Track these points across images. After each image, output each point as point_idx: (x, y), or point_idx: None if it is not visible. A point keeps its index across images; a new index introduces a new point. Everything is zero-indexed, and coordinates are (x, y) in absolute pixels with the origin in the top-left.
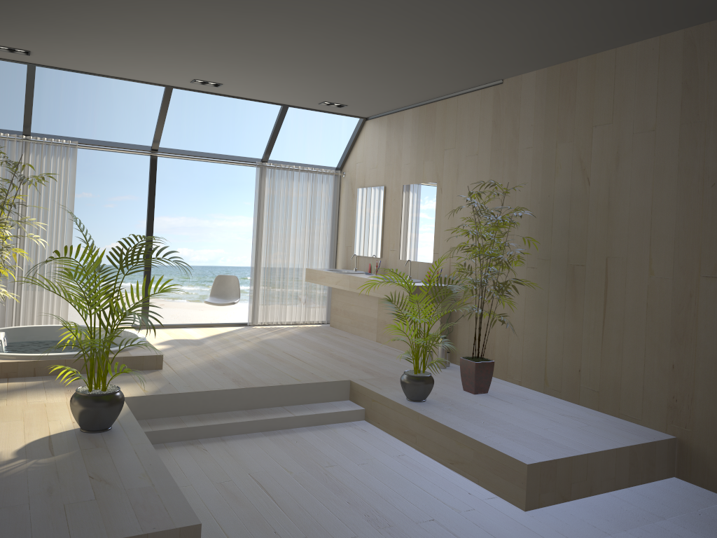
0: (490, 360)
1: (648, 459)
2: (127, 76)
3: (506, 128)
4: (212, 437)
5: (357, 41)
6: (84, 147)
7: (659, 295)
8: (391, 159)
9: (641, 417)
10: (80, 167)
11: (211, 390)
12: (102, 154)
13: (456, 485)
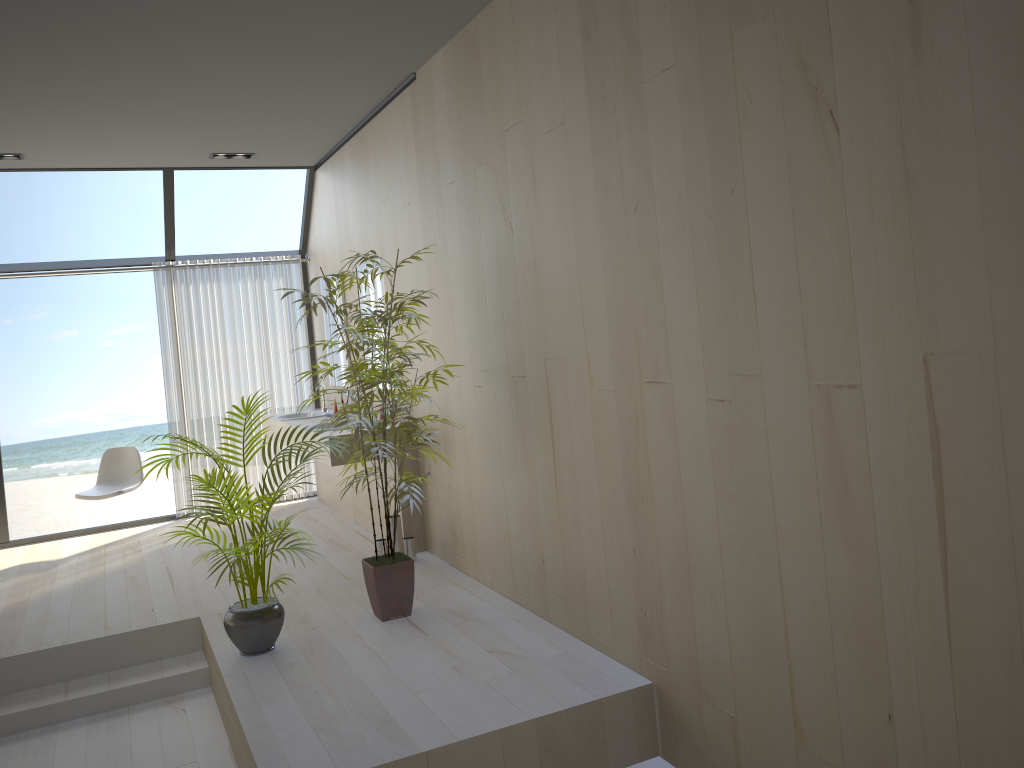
0: (407, 558)
1: (586, 734)
2: None
3: (428, 154)
4: None
5: (88, 52)
6: None
7: (605, 423)
8: (341, 227)
9: (613, 644)
10: (54, 295)
11: None
12: None
13: None
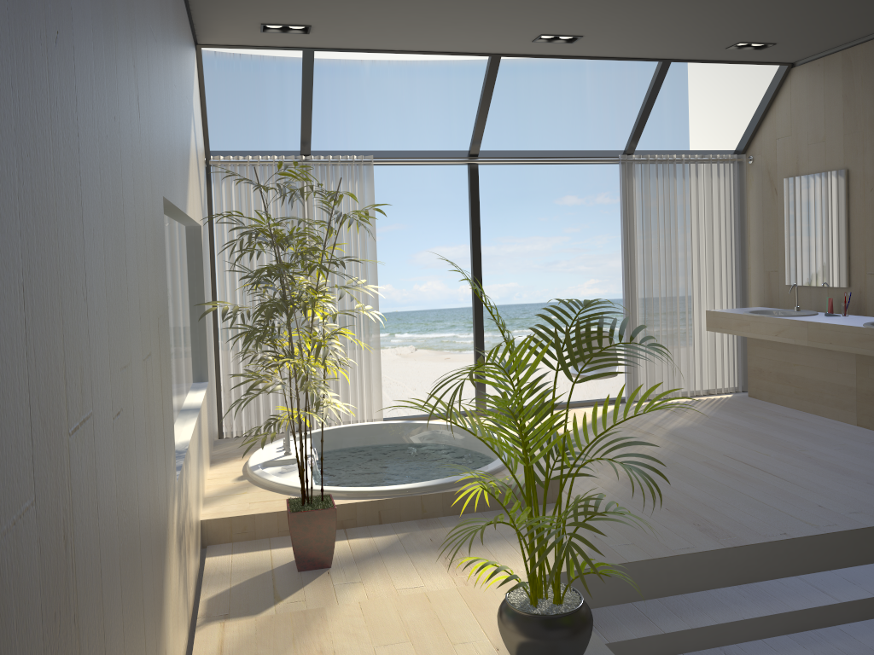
0: None
1: None
2: (438, 46)
3: None
4: (706, 648)
5: None
6: (381, 163)
7: None
8: (856, 123)
9: None
10: None
11: (677, 554)
12: None
13: None
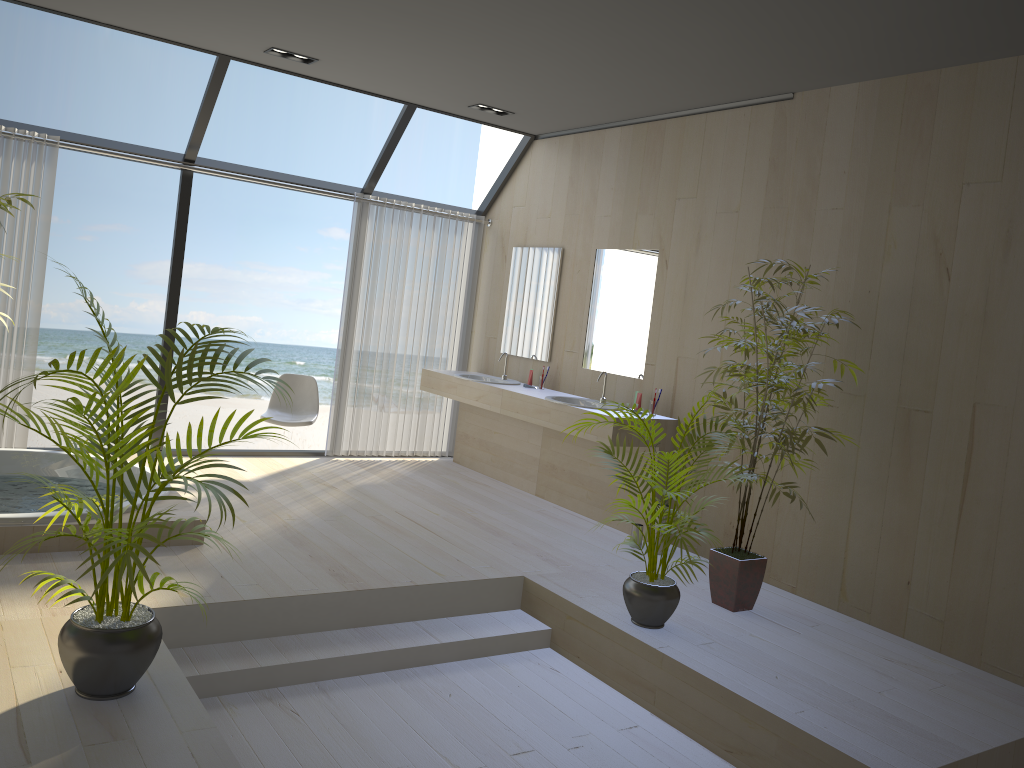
0: (760, 556)
1: None
2: (155, 31)
3: (795, 173)
4: (302, 683)
5: (586, 4)
6: (70, 147)
7: None
8: (576, 205)
9: (1022, 672)
10: None
11: (298, 595)
12: (78, 156)
13: None
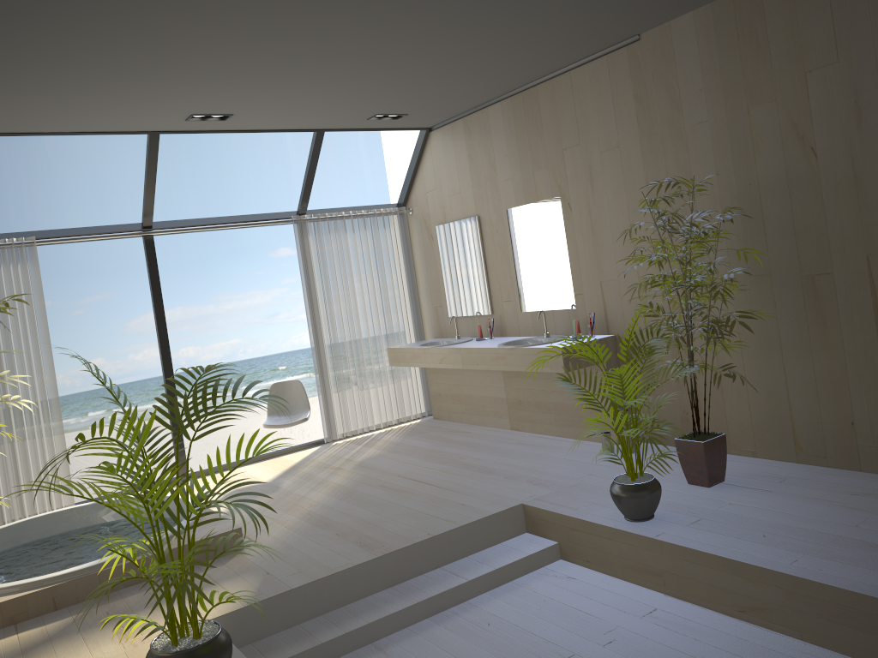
0: (719, 433)
1: None
2: (90, 127)
3: (659, 101)
4: (360, 647)
5: (446, 8)
6: (46, 243)
7: None
8: (480, 177)
9: None
10: None
11: (336, 572)
12: (54, 246)
13: (772, 650)
